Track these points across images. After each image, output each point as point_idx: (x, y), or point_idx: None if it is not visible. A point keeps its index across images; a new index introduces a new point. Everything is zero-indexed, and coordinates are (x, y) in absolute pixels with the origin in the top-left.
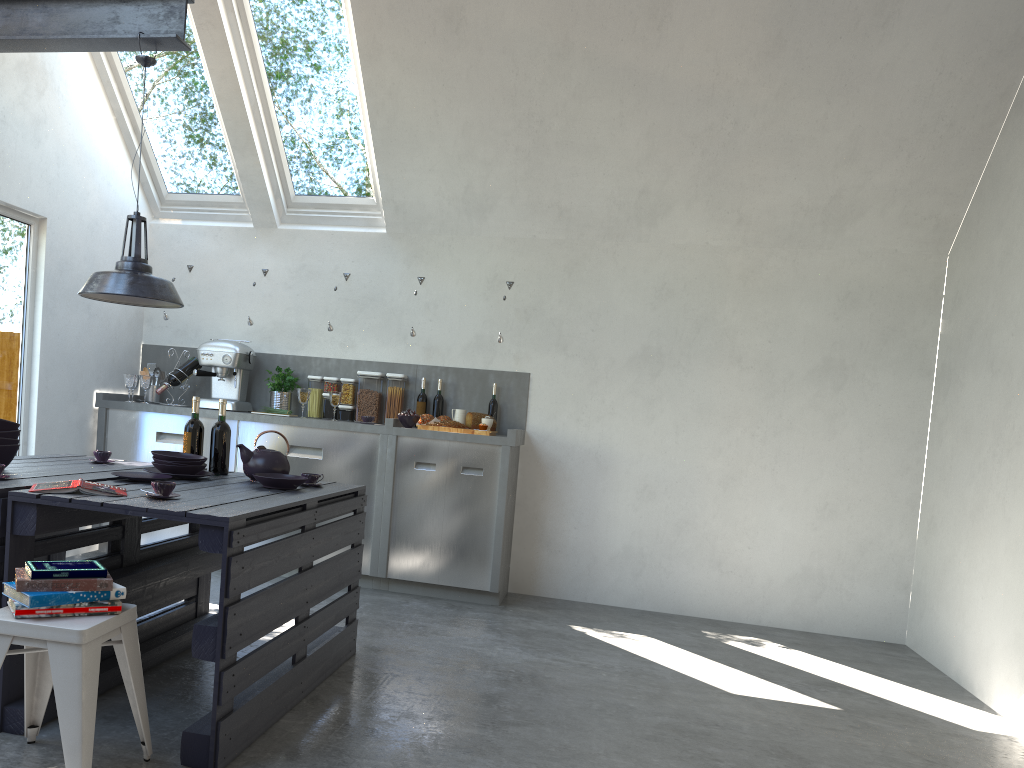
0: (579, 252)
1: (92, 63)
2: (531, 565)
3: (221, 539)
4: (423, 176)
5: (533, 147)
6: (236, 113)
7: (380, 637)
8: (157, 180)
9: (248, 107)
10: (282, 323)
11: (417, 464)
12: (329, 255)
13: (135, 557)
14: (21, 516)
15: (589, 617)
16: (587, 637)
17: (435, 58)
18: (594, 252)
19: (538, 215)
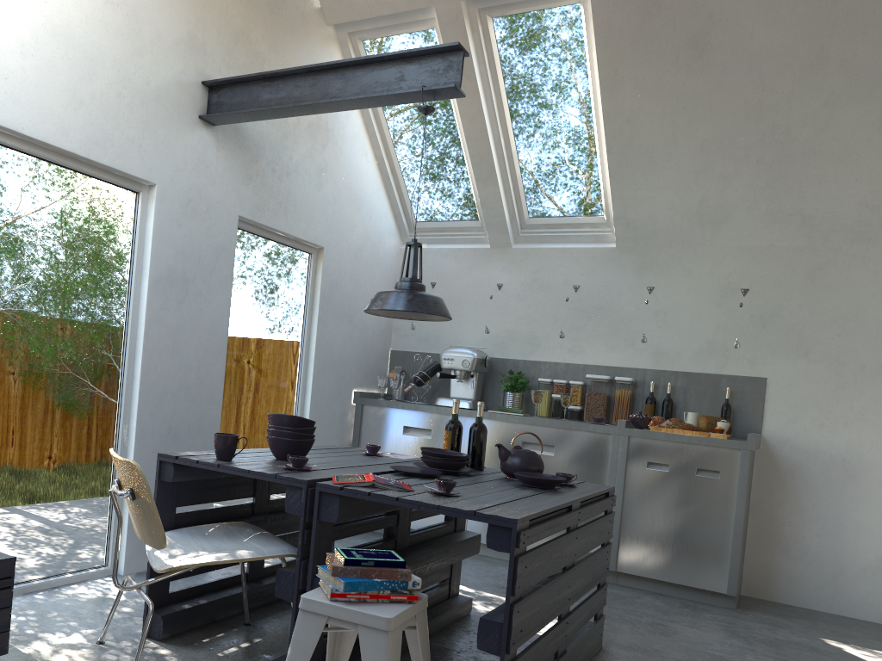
0: (823, 258)
1: (362, 119)
2: (767, 570)
3: (508, 539)
4: (656, 193)
5: (776, 158)
6: (481, 150)
7: (622, 633)
8: (408, 211)
9: (492, 144)
10: (514, 331)
11: (649, 464)
12: (559, 269)
13: (405, 542)
14: (326, 505)
15: (840, 631)
16: (846, 654)
17: (676, 83)
18: (840, 257)
19: (777, 223)
